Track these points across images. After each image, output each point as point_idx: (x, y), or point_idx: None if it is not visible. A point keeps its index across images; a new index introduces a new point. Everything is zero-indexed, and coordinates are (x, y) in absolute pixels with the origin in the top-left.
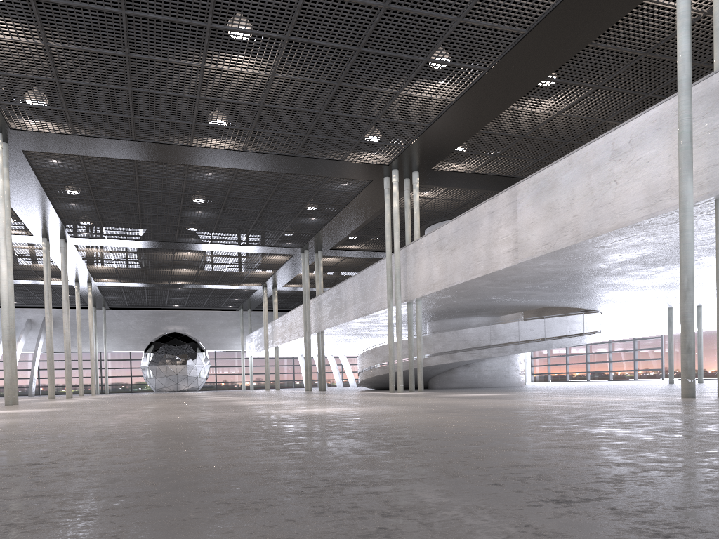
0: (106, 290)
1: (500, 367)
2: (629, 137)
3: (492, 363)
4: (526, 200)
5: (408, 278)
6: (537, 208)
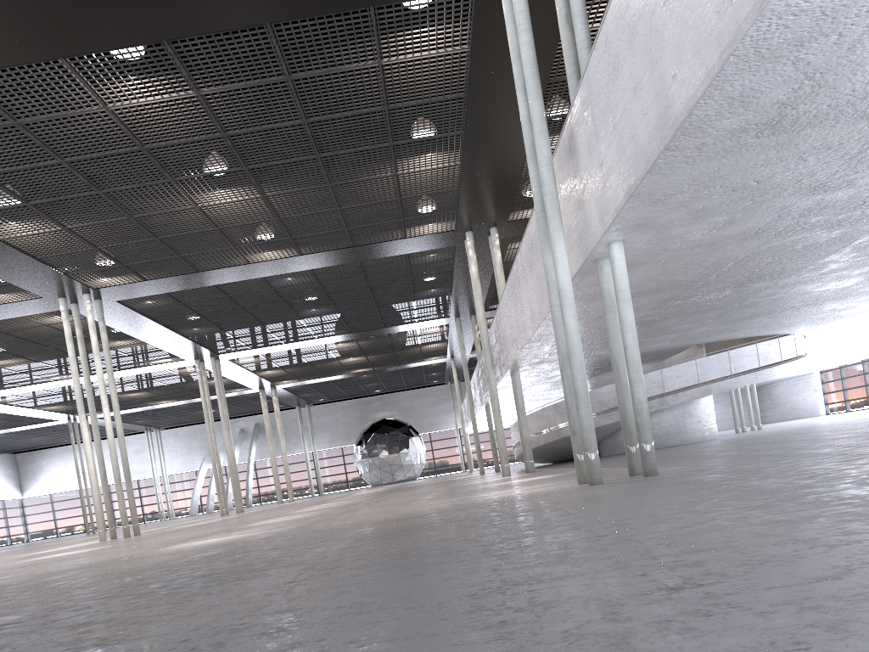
0: (295, 390)
1: (673, 422)
2: None
3: (661, 418)
4: (526, 263)
5: (502, 348)
6: (531, 272)
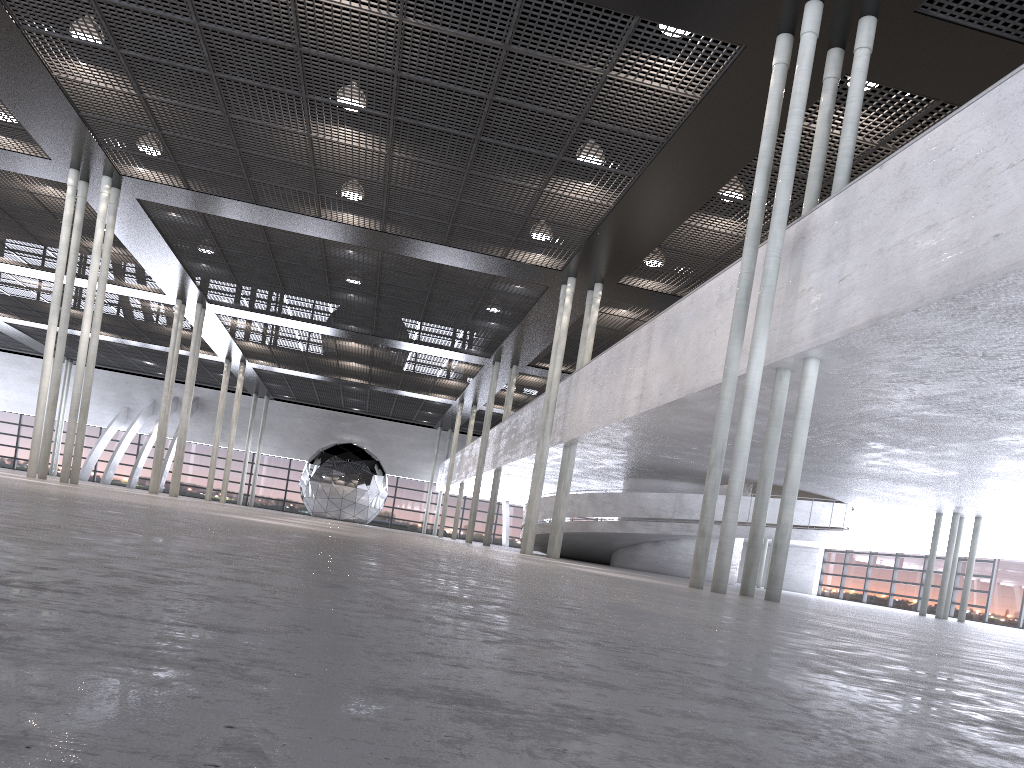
0: (265, 375)
1: None
2: (731, 283)
3: (689, 545)
4: (658, 338)
5: (566, 415)
6: (663, 350)
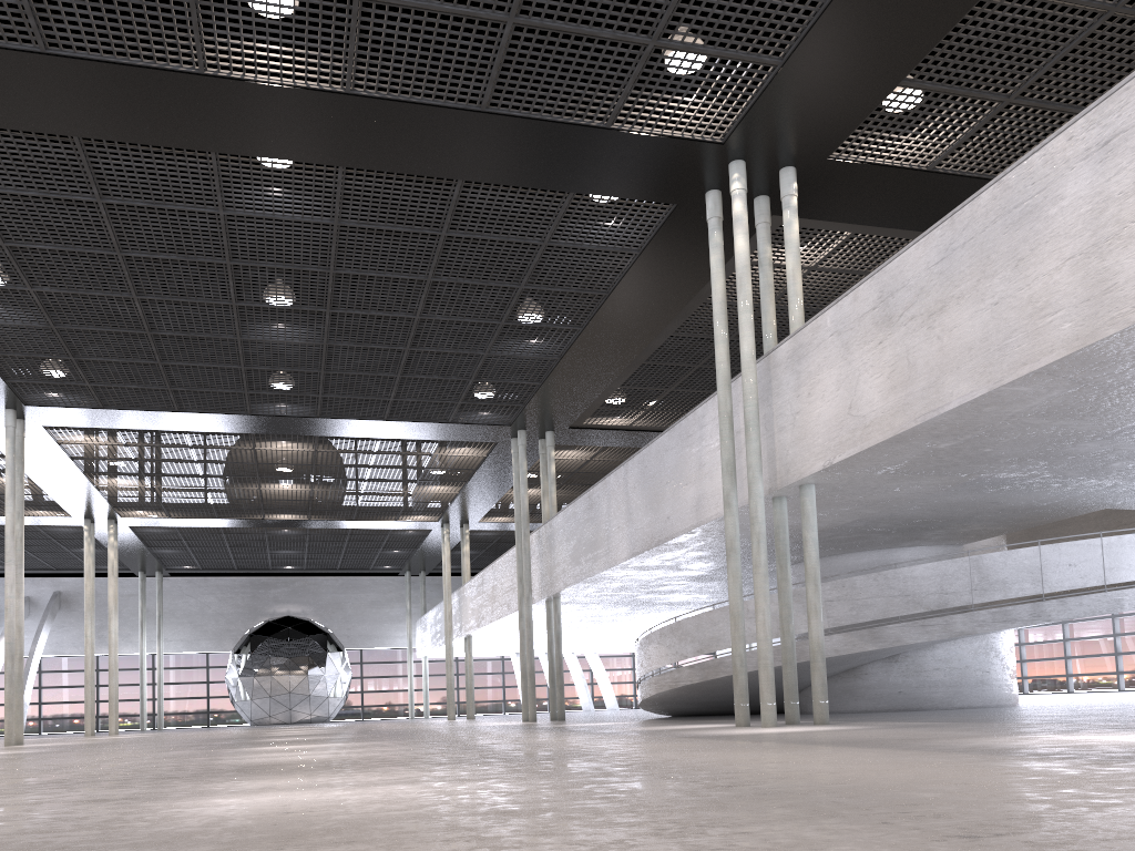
0: (150, 537)
1: (971, 661)
2: None
3: (951, 652)
4: None
5: (777, 433)
6: None
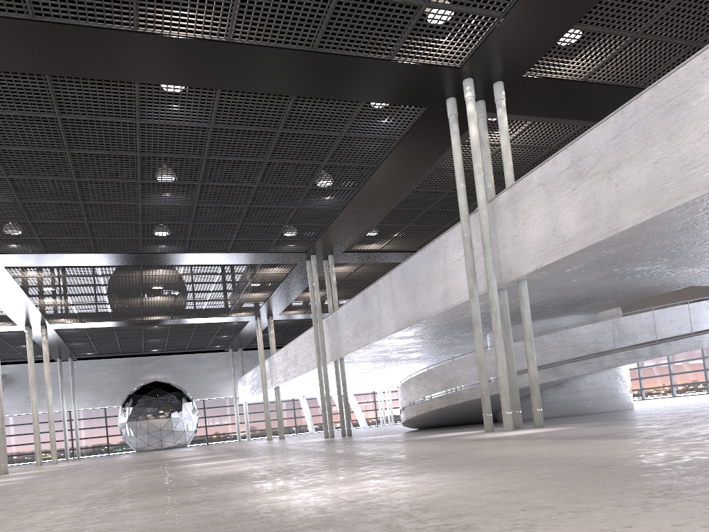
0: (67, 335)
1: (606, 384)
2: None
3: (595, 378)
4: None
5: (501, 248)
6: None
